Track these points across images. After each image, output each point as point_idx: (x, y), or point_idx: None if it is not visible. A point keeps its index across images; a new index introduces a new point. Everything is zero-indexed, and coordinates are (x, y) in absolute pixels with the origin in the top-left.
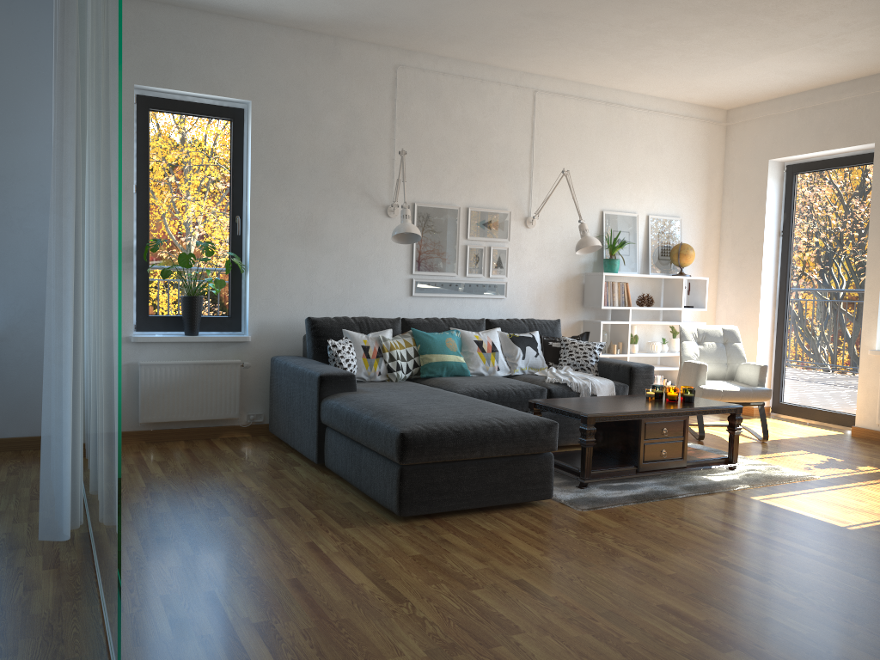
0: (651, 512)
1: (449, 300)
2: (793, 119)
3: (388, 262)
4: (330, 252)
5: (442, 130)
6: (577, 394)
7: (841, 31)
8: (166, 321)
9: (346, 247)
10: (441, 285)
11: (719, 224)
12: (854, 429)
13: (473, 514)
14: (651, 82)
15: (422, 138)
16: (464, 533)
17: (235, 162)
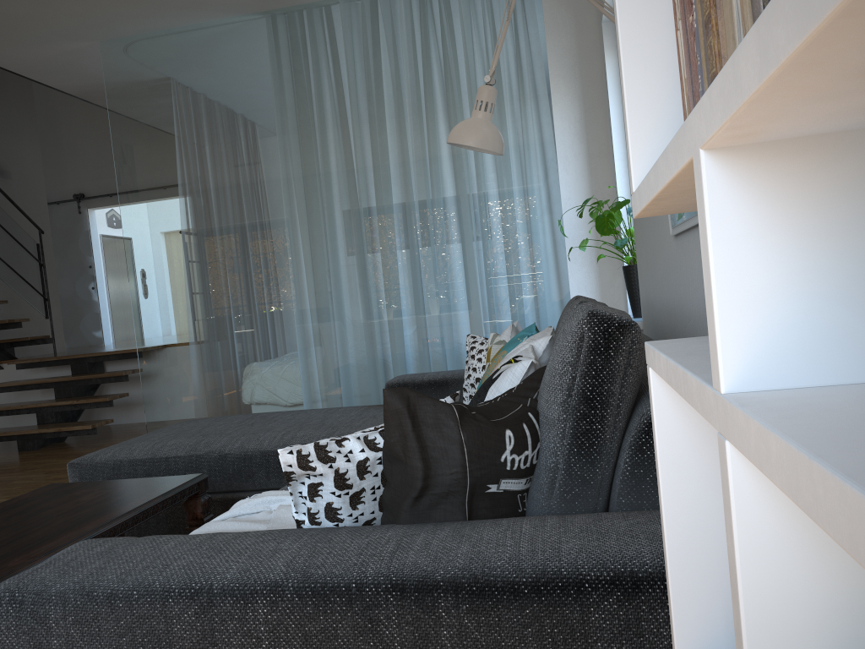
0: None
1: (694, 238)
2: None
3: None
4: None
5: None
6: None
7: None
8: None
9: None
10: None
11: None
12: None
13: None
14: None
15: None
16: None
17: None
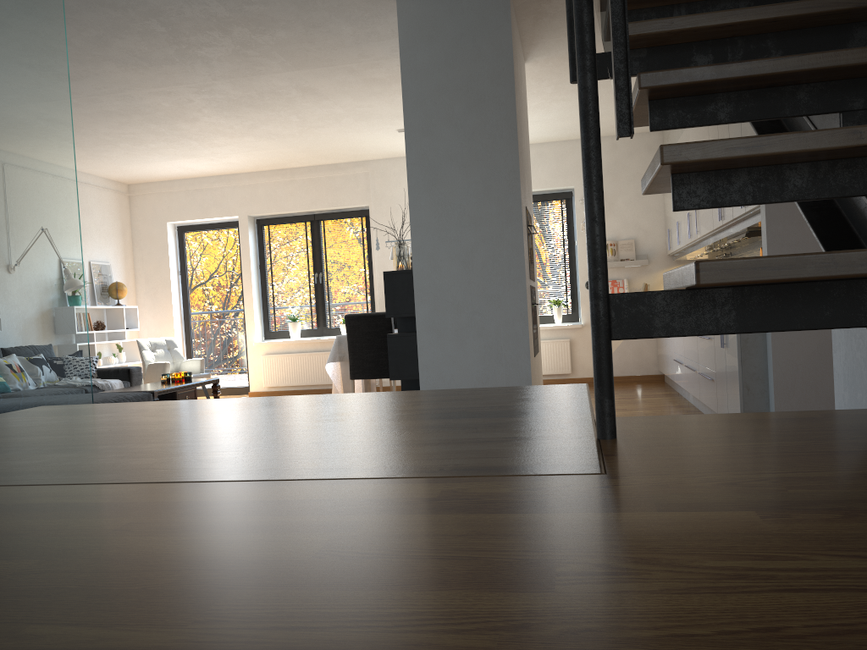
0: None
1: None
2: (182, 196)
3: None
4: None
5: None
6: (103, 391)
7: (229, 152)
8: None
9: None
10: None
11: (133, 267)
12: (250, 393)
13: None
14: (90, 164)
15: None
16: None
17: None
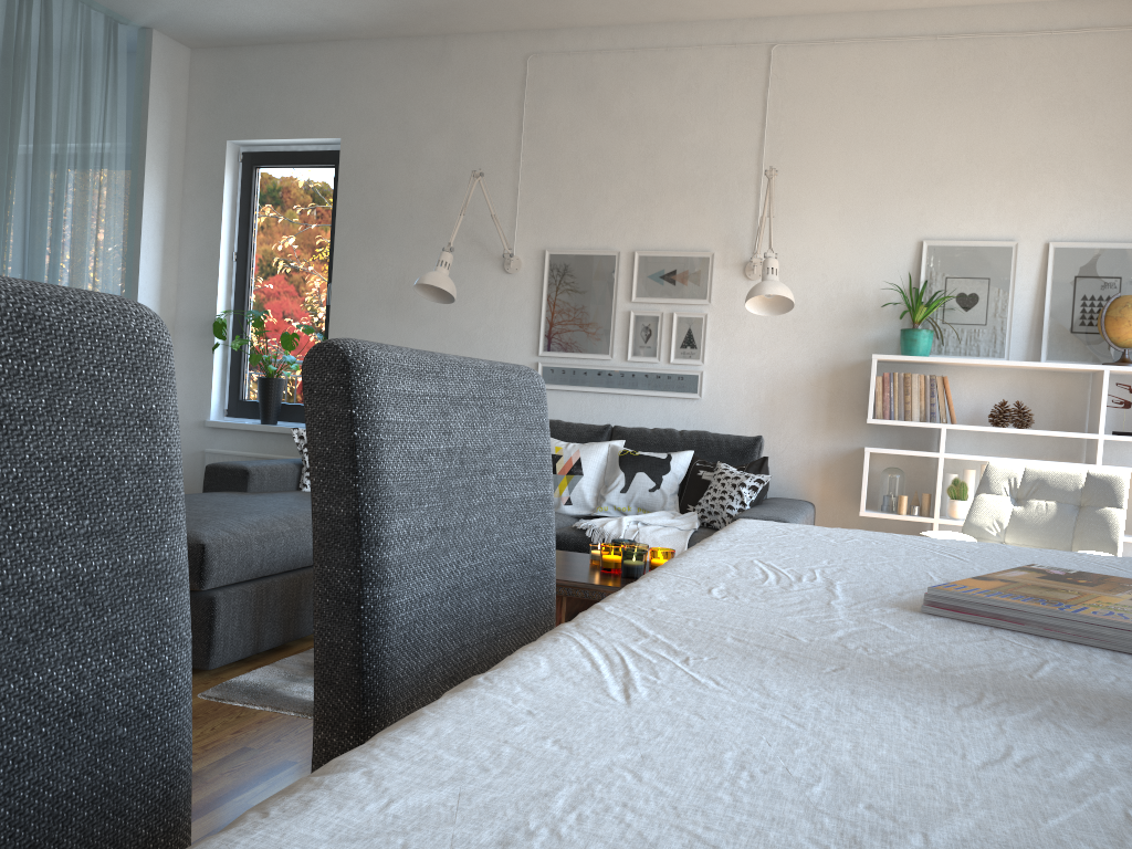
0: (258, 730)
1: (597, 397)
2: None
3: (504, 338)
4: (425, 324)
5: (596, 136)
6: None
7: None
8: (255, 407)
9: (447, 316)
10: (583, 374)
11: None
12: None
13: None
14: None
15: (563, 154)
16: None
17: (335, 217)
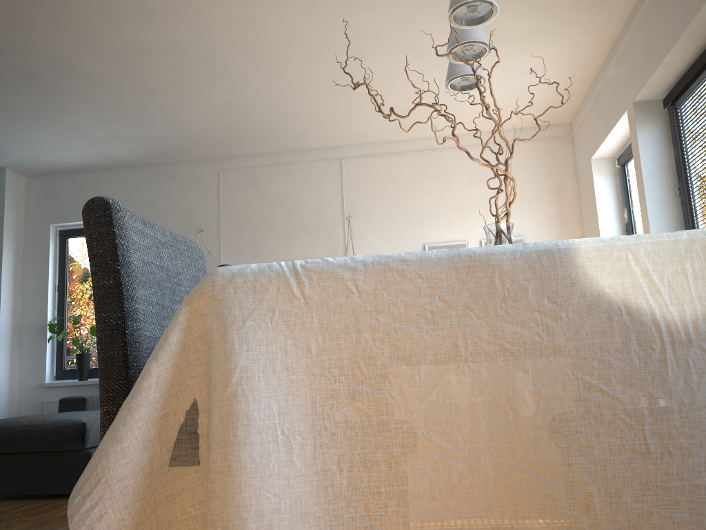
0: None
1: None
2: (593, 112)
3: None
4: None
5: (259, 207)
6: None
7: None
8: (73, 372)
9: None
10: None
11: (582, 235)
12: None
13: (18, 500)
14: (438, 123)
15: (243, 217)
16: None
17: None
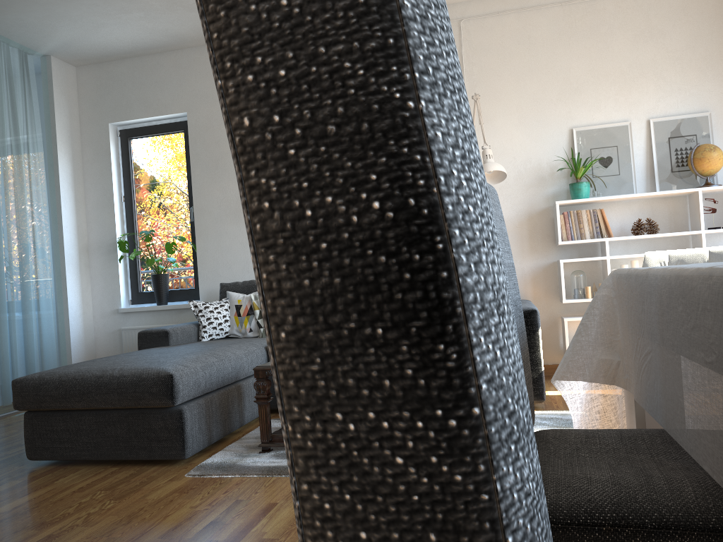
0: (238, 488)
1: None
2: None
3: None
4: None
5: None
6: None
7: None
8: (150, 295)
9: None
10: None
11: None
12: None
13: (99, 466)
14: None
15: None
16: (31, 482)
17: (188, 164)
